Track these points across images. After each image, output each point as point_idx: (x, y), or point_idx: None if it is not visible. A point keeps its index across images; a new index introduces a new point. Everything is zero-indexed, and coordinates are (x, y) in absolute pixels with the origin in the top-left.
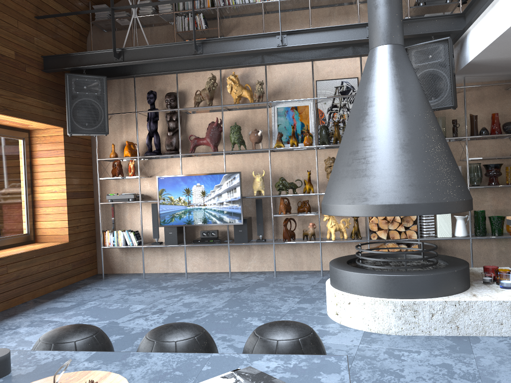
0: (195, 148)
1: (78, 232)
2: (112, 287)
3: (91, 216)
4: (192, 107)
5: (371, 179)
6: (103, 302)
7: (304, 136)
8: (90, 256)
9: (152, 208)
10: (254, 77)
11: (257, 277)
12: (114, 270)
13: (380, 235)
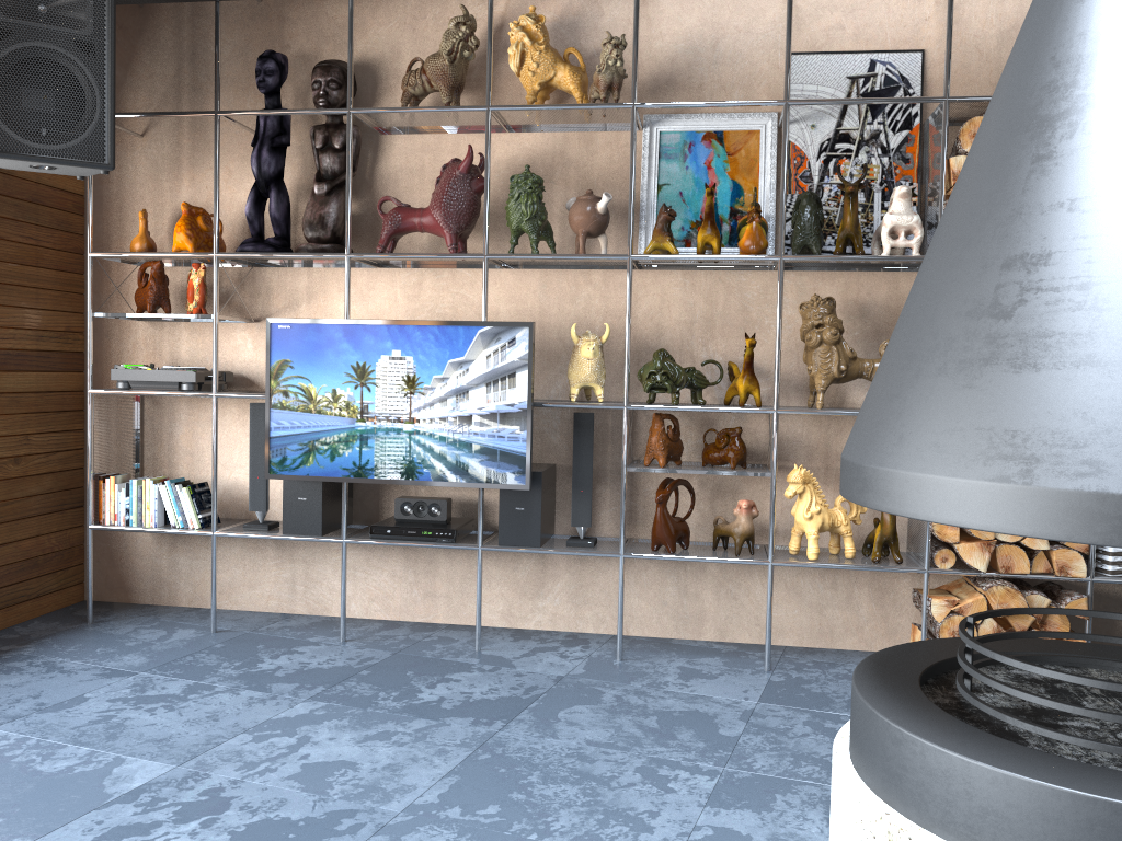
0: (397, 240)
1: (19, 475)
2: (99, 662)
3: (71, 427)
4: (393, 107)
5: (1121, 379)
6: (33, 734)
7: (740, 226)
8: (59, 547)
9: (253, 417)
10: (596, 31)
11: (563, 655)
12: (134, 592)
13: (966, 558)
